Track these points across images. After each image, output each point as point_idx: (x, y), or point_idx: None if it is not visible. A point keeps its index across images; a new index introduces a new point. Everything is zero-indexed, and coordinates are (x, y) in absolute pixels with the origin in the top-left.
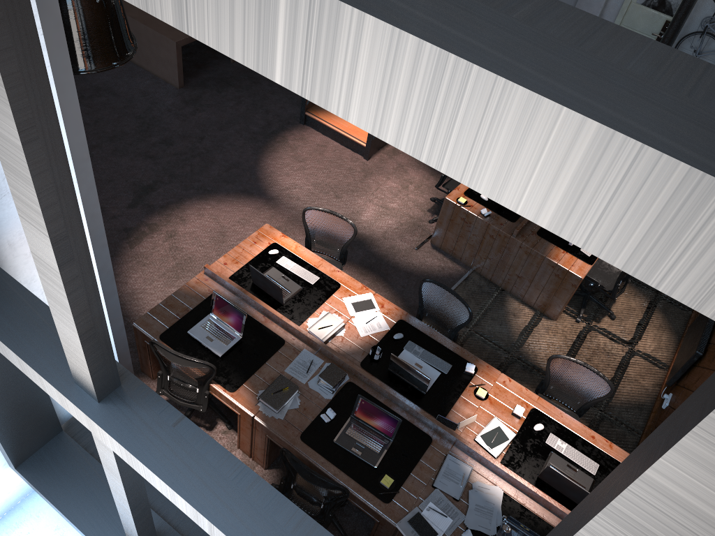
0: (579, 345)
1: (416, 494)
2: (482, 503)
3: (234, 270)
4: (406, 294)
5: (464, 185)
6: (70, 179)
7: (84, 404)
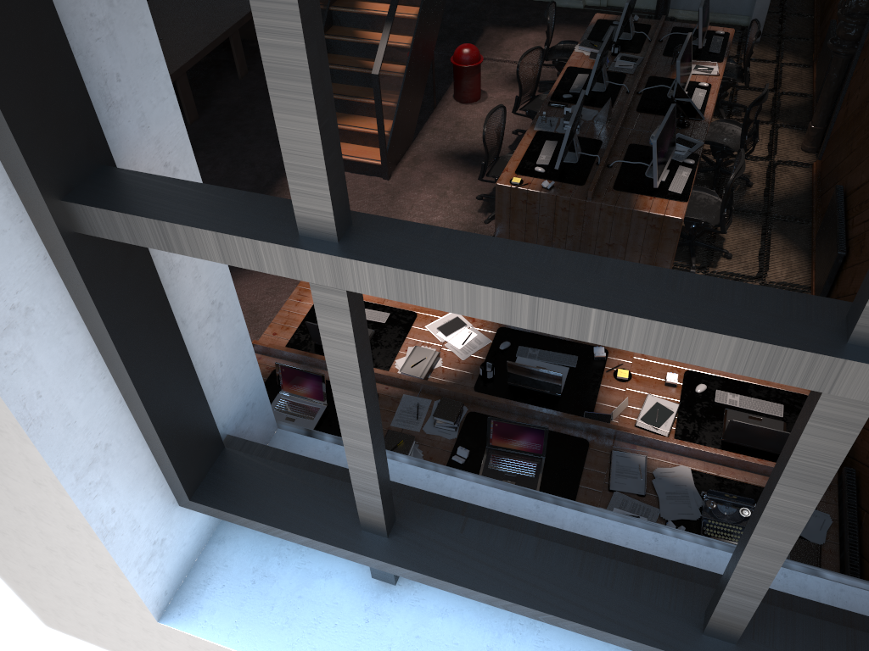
0: None
1: (595, 505)
2: (672, 489)
3: (287, 337)
4: None
5: (512, 164)
6: None
7: (323, 248)
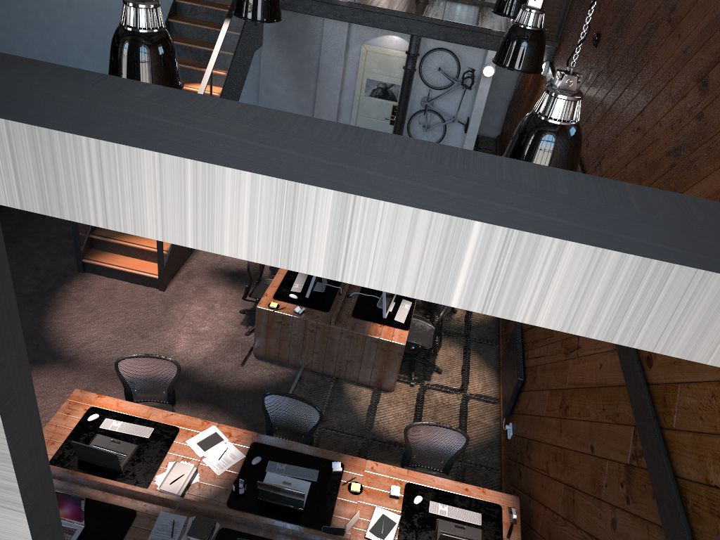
0: (421, 407)
1: None
2: None
3: (52, 453)
4: (246, 414)
5: (271, 290)
6: (41, 437)
7: None
